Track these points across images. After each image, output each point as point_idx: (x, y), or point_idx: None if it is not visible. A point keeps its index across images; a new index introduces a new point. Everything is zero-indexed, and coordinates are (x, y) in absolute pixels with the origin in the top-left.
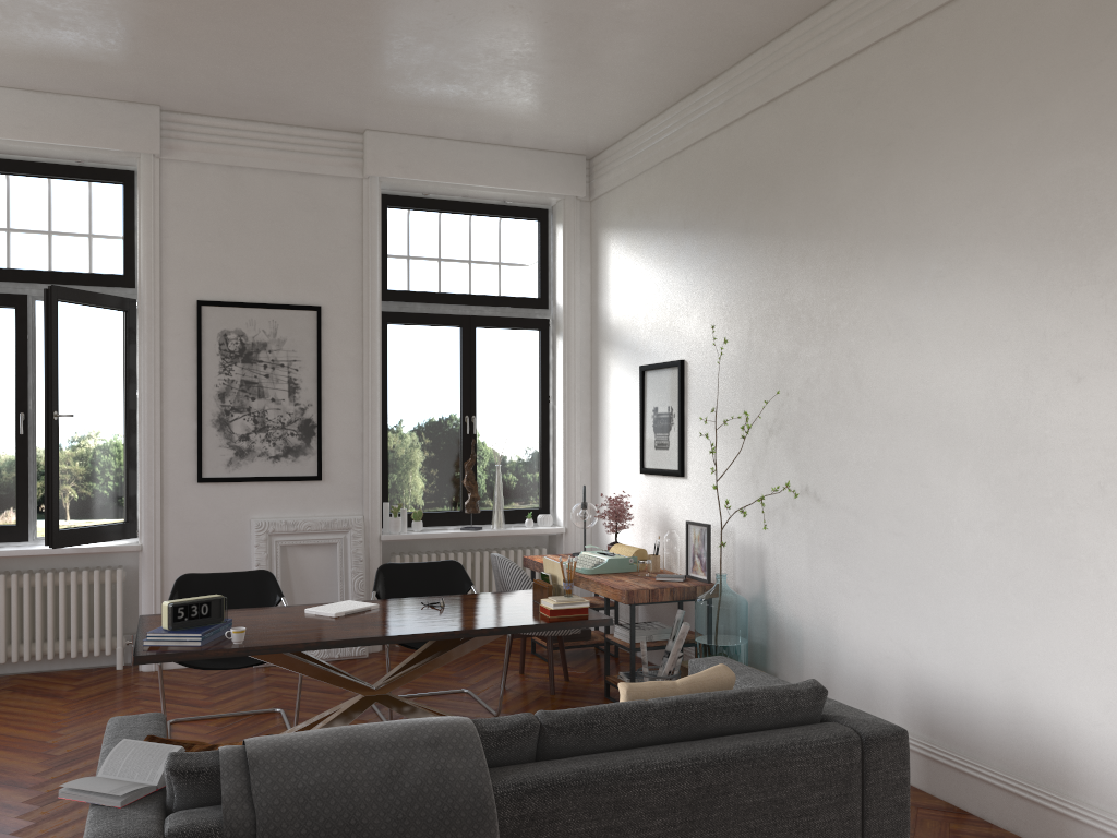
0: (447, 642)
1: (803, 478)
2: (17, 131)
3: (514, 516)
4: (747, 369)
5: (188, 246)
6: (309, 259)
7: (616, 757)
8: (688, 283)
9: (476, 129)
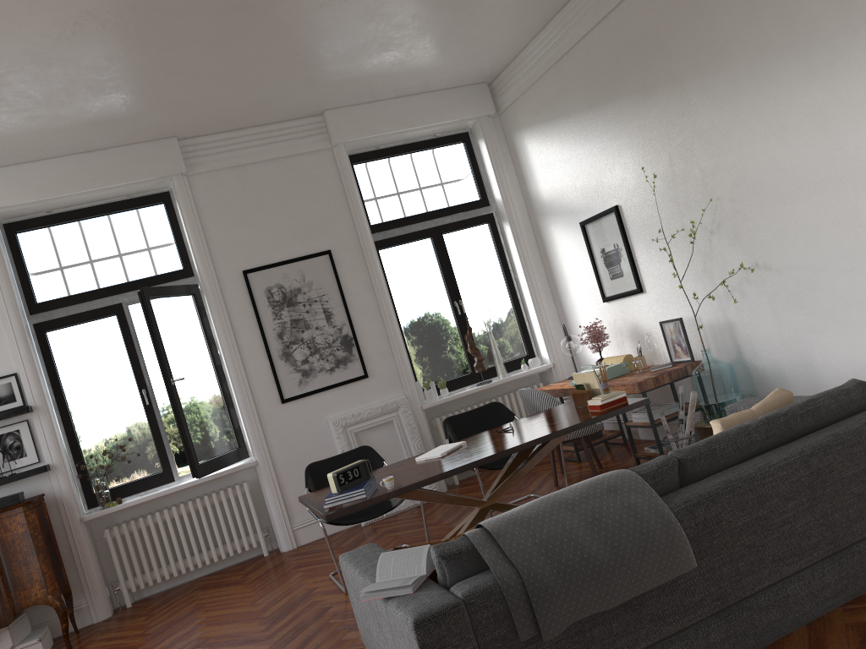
0: (525, 454)
1: (751, 257)
2: (84, 184)
3: (510, 366)
4: (676, 192)
5: (224, 233)
6: (311, 217)
7: (743, 467)
8: (604, 146)
9: (405, 84)
